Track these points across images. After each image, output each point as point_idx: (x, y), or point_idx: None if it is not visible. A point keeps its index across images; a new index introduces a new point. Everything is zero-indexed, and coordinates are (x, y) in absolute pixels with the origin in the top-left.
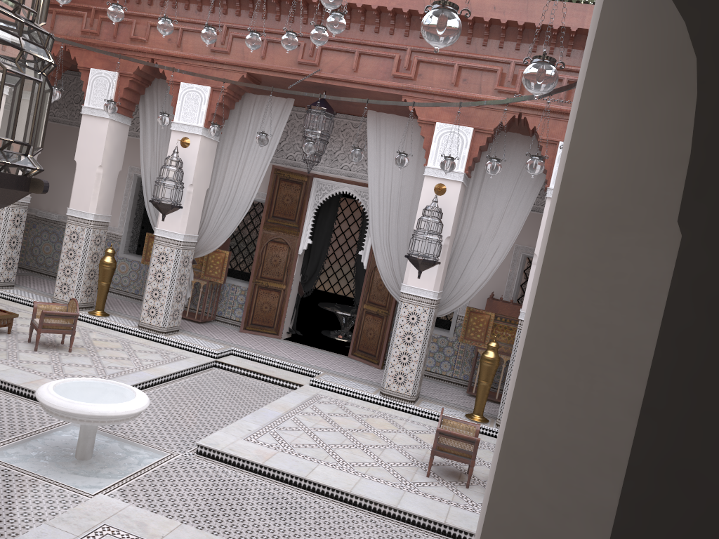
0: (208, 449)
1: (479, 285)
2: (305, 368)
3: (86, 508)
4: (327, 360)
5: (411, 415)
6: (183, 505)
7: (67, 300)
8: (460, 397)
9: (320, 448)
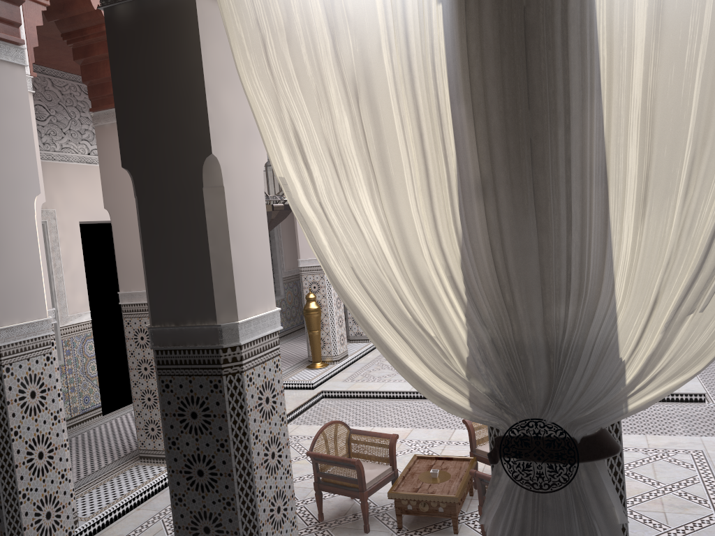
0: None
1: None
2: None
3: None
4: None
5: None
6: None
7: None
8: None
9: None
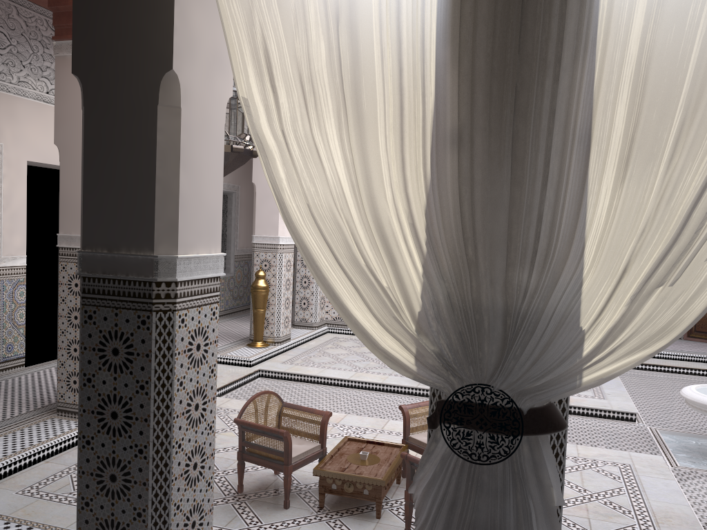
0: None
1: None
2: (689, 355)
3: None
4: (681, 345)
5: None
6: None
7: None
8: None
9: None
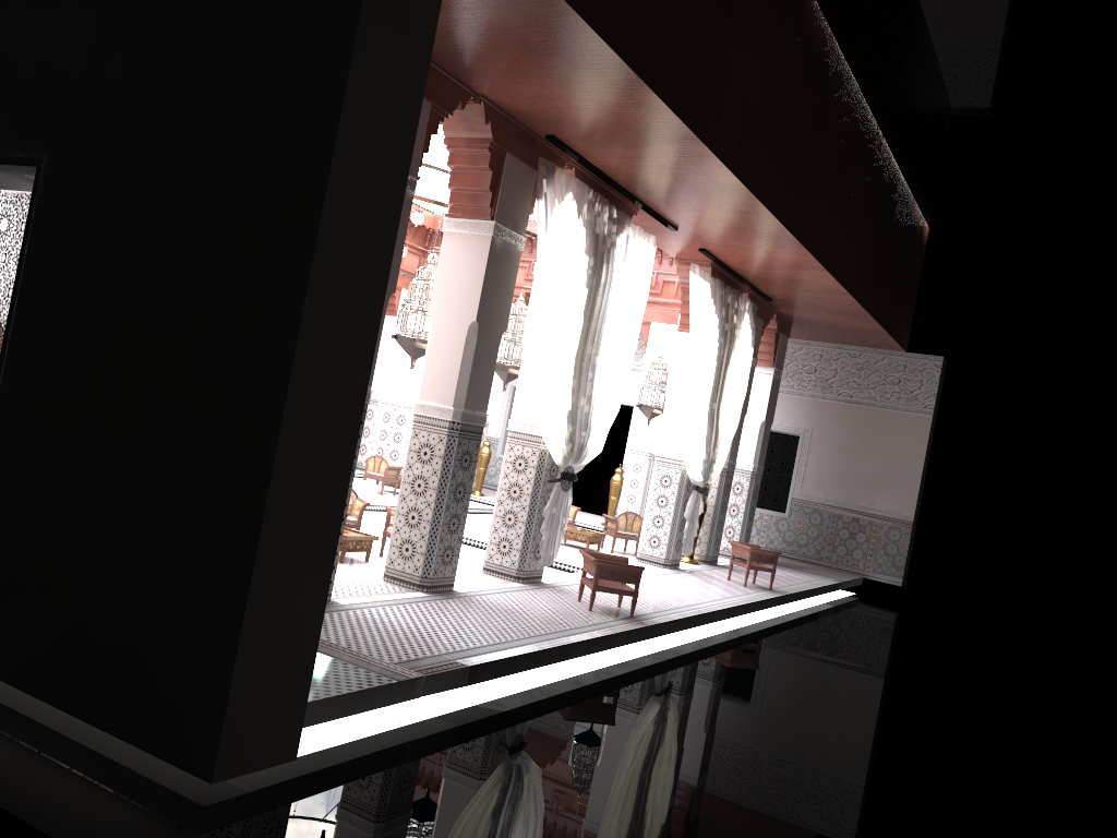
0: None
1: None
2: None
3: None
4: None
5: None
6: None
7: None
8: None
9: None
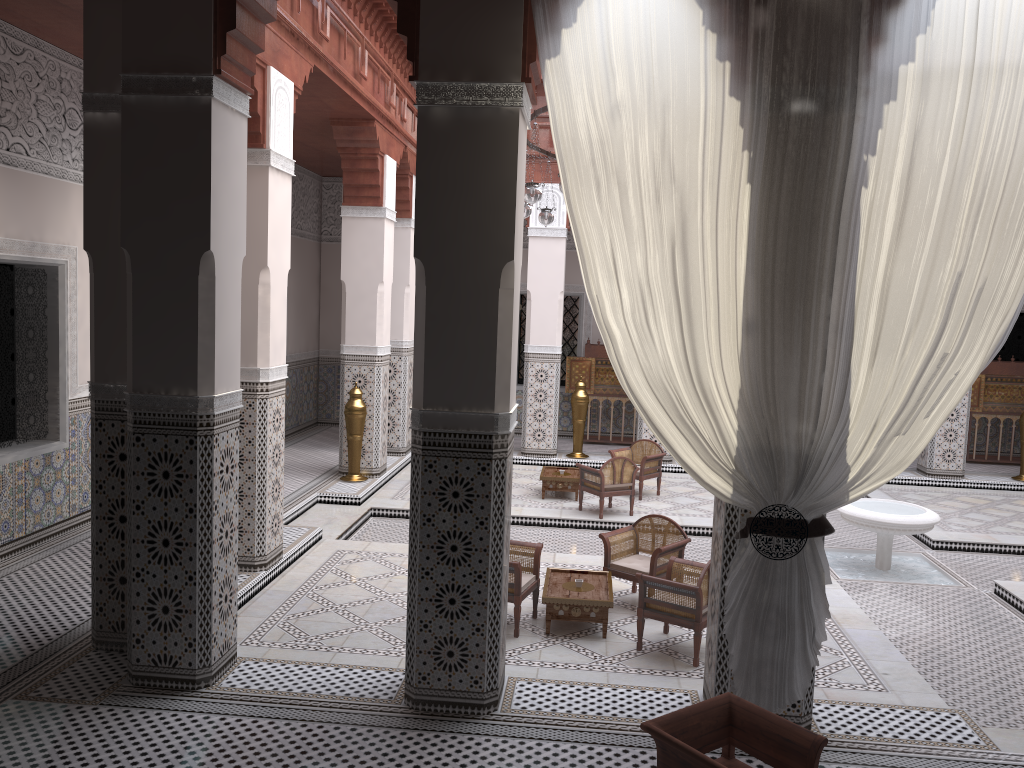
0: (944, 543)
1: (995, 349)
2: None
3: (1012, 588)
4: None
5: (968, 489)
6: (1021, 580)
7: (544, 448)
8: (967, 465)
9: (996, 525)
